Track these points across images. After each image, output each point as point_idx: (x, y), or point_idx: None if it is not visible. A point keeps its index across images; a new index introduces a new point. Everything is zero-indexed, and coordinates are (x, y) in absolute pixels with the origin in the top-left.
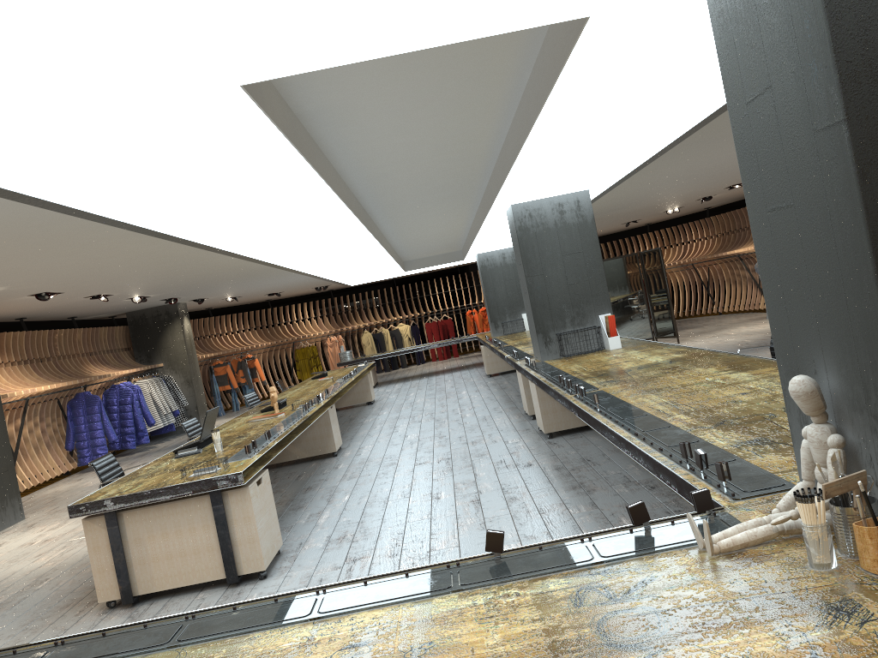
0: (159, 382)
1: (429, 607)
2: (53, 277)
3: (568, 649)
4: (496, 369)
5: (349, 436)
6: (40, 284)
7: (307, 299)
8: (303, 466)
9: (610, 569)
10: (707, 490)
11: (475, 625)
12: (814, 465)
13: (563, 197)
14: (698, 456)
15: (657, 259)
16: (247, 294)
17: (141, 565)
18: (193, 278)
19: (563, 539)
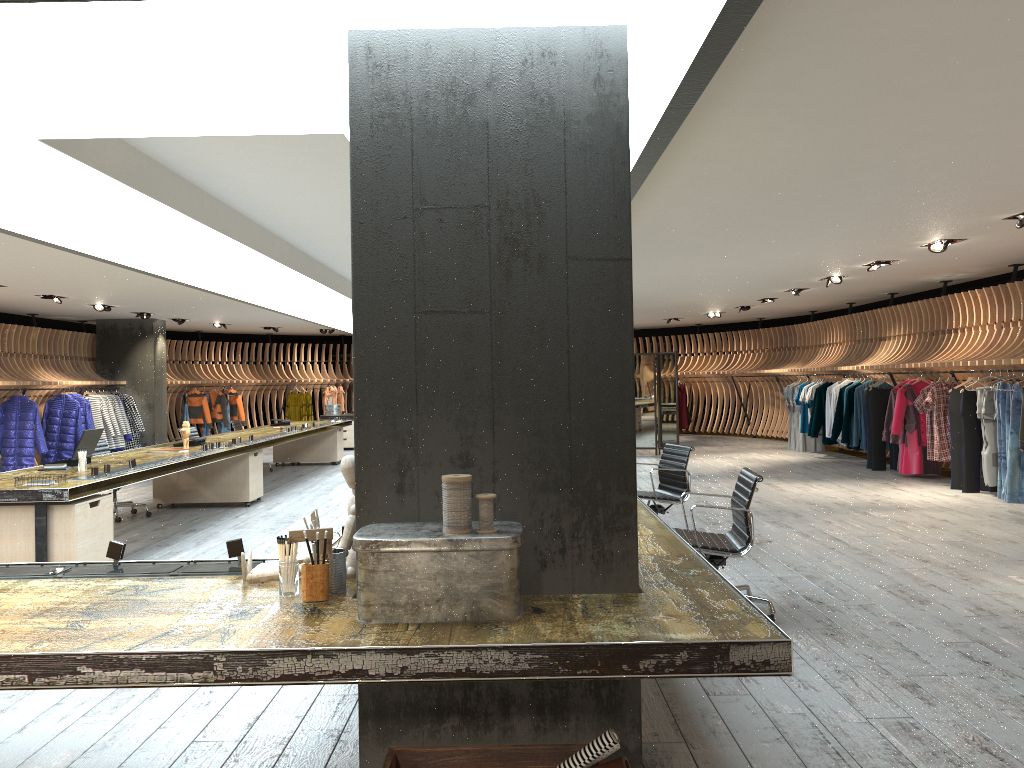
0: (114, 400)
1: (22, 584)
2: None
3: (56, 611)
4: None
5: (280, 491)
6: None
7: (324, 341)
8: (209, 510)
9: (171, 580)
10: None
11: (29, 595)
12: None
13: None
14: None
15: (672, 363)
16: (237, 323)
17: None
18: (155, 295)
19: (181, 561)
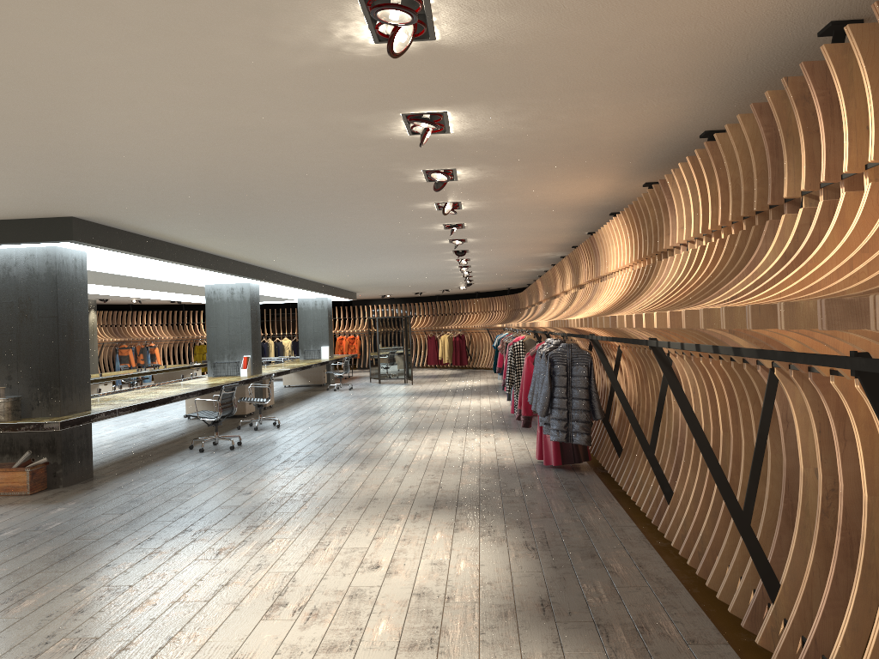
0: None
1: None
2: None
3: None
4: (290, 382)
5: None
6: None
7: None
8: None
9: None
10: None
11: None
12: None
13: (235, 285)
14: None
15: (409, 323)
16: (147, 299)
17: None
18: None
19: None
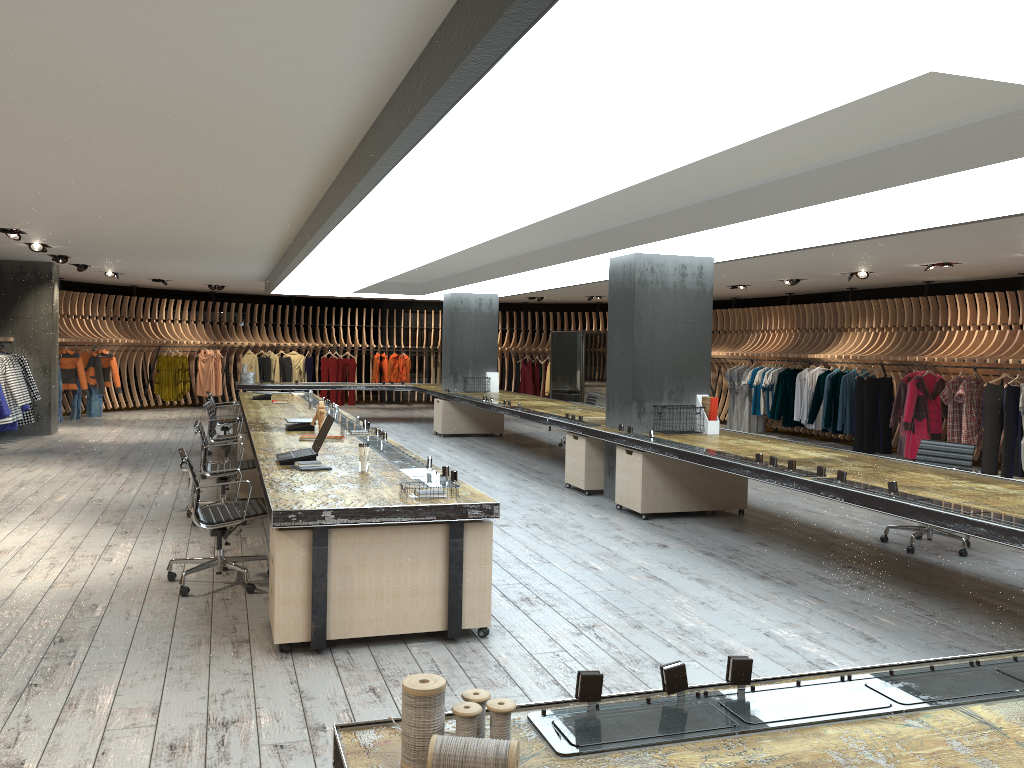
0: (13, 362)
1: None
2: (42, 193)
3: None
4: (453, 429)
5: None
6: (5, 197)
7: (154, 295)
8: None
9: None
10: None
11: None
12: None
13: (688, 259)
14: None
15: None
16: (136, 273)
17: (340, 602)
18: (151, 238)
19: None
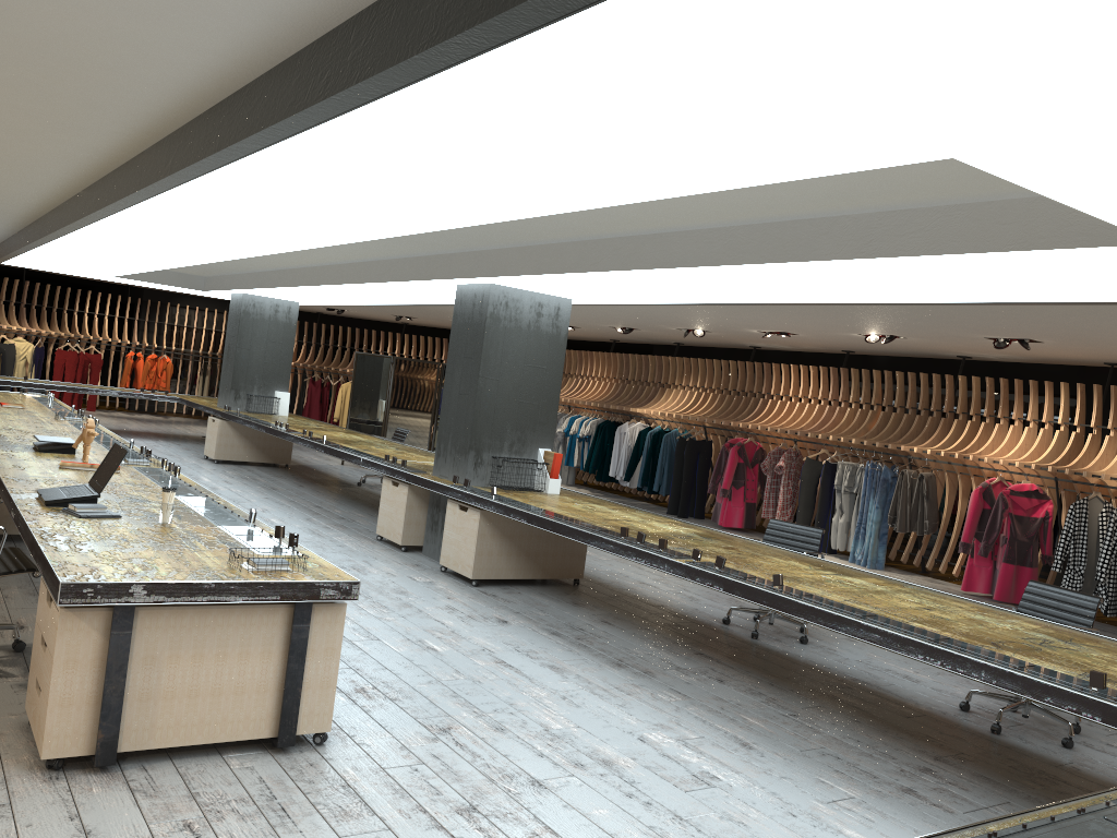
0: None
1: None
2: None
3: None
4: (229, 455)
5: None
6: None
7: None
8: None
9: None
10: None
11: None
12: None
13: (546, 297)
14: None
15: None
16: None
17: (140, 702)
18: None
19: None
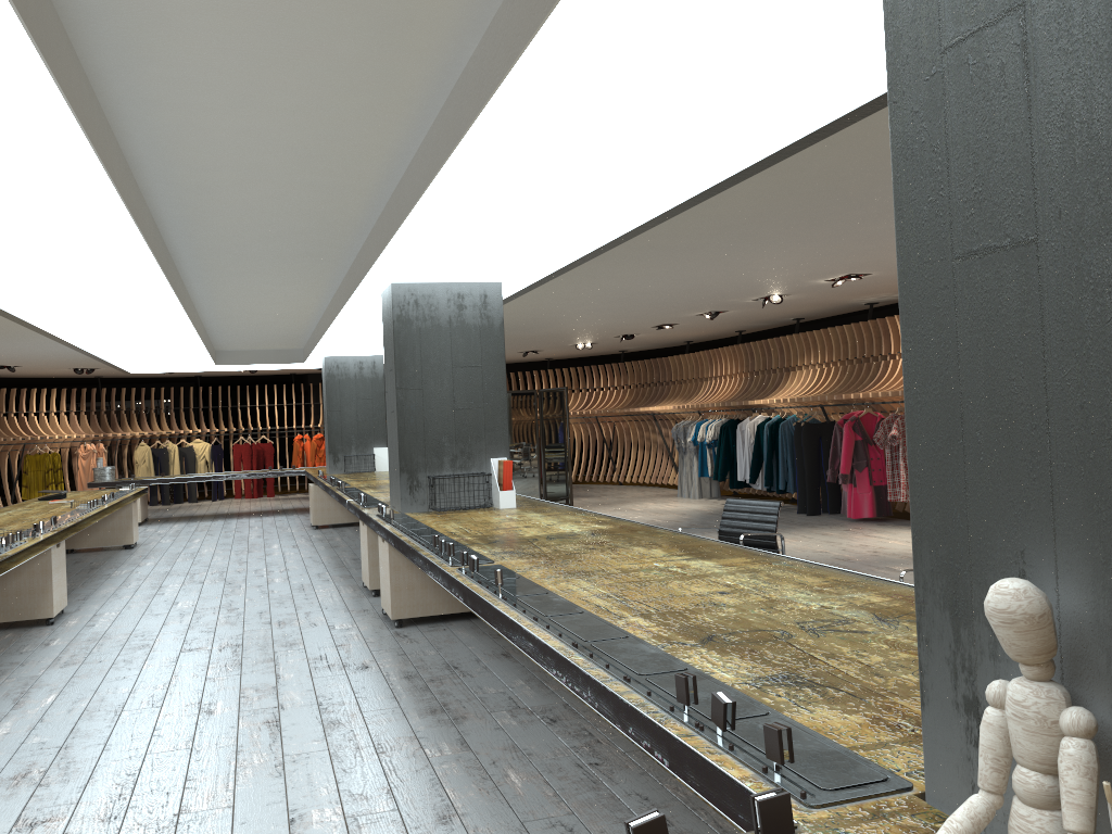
0: None
1: None
2: None
3: None
4: (327, 519)
5: (83, 594)
6: None
7: (61, 386)
8: None
9: None
10: (787, 795)
11: None
12: (1009, 763)
13: (466, 286)
14: (720, 705)
15: (560, 401)
16: None
17: None
18: None
19: None
